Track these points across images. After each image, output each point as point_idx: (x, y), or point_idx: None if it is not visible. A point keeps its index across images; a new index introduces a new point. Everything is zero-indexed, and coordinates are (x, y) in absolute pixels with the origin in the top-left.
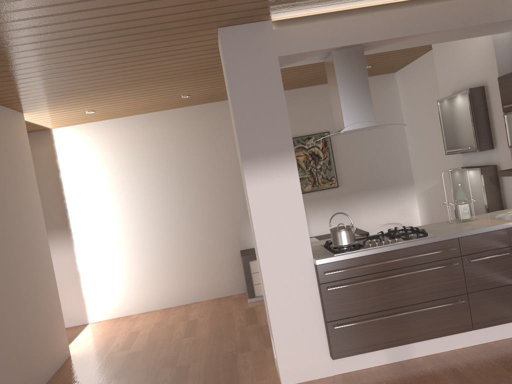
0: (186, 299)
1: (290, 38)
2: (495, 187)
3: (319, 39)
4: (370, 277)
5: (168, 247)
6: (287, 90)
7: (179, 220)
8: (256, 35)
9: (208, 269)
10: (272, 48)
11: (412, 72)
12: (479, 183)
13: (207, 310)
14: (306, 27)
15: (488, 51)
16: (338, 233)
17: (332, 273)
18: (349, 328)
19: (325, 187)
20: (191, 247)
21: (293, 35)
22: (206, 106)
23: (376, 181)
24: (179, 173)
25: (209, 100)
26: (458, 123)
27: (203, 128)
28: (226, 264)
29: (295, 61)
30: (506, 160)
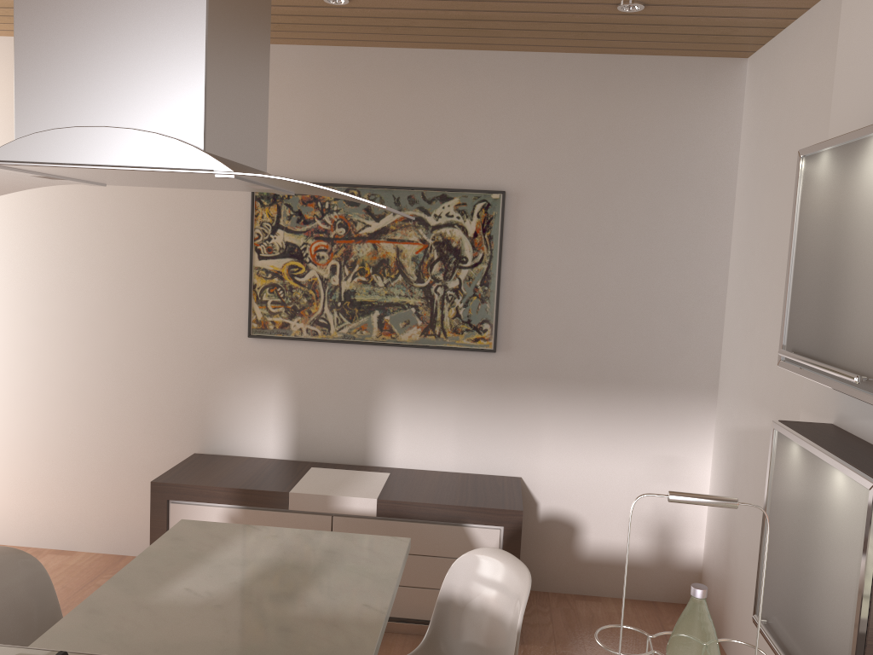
0: (44, 536)
1: None
2: None
3: None
4: None
5: (22, 396)
6: (413, 47)
7: (62, 336)
8: None
9: (109, 479)
10: None
11: (785, 58)
12: (856, 543)
13: None
14: None
15: None
16: None
17: None
18: None
19: (459, 344)
20: (79, 413)
21: None
22: None
23: (607, 361)
24: (82, 215)
25: None
26: (845, 257)
27: None
28: (156, 477)
29: None
30: None
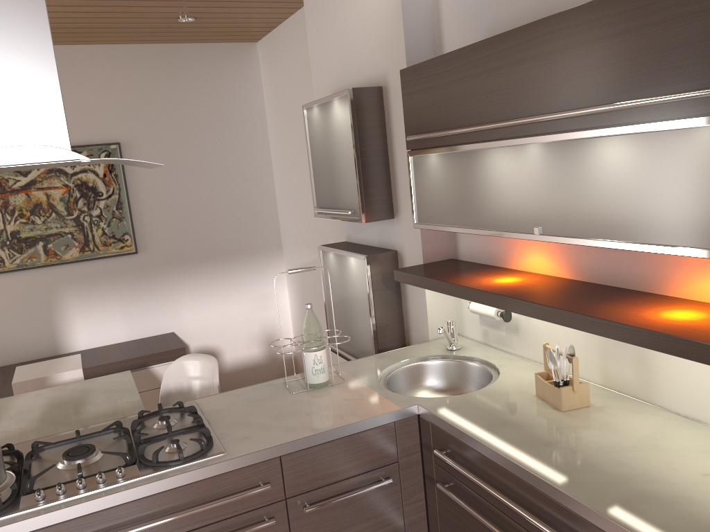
0: None
1: None
2: (392, 295)
3: None
4: None
5: None
6: None
7: None
8: None
9: None
10: None
11: (280, 45)
12: (364, 286)
13: None
14: None
15: (391, 11)
16: None
17: None
18: None
19: (110, 253)
20: None
21: None
22: None
23: (213, 244)
24: None
25: None
26: (334, 157)
27: None
28: None
29: None
30: (414, 246)
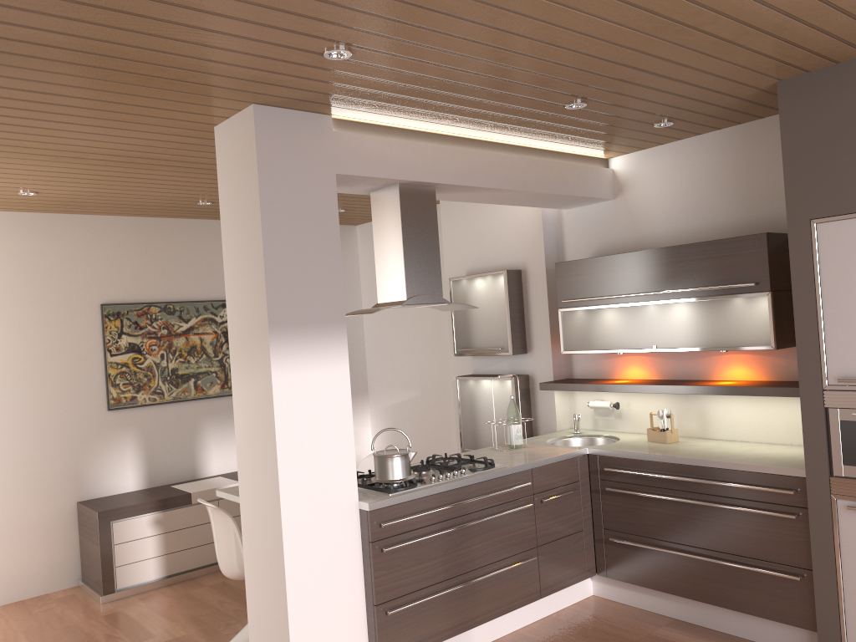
0: None
1: (354, 150)
2: (526, 404)
3: (390, 163)
4: (435, 528)
5: None
6: (196, 218)
7: None
8: (309, 133)
9: (1, 543)
10: (329, 158)
11: None
12: (508, 398)
13: (10, 627)
14: (376, 141)
15: (533, 226)
16: (392, 460)
17: (392, 523)
18: (404, 612)
19: None
20: None
21: (359, 147)
22: (40, 217)
23: None
24: None
25: (55, 209)
26: (482, 313)
27: (28, 258)
28: (43, 530)
29: (340, 185)
30: (545, 370)
